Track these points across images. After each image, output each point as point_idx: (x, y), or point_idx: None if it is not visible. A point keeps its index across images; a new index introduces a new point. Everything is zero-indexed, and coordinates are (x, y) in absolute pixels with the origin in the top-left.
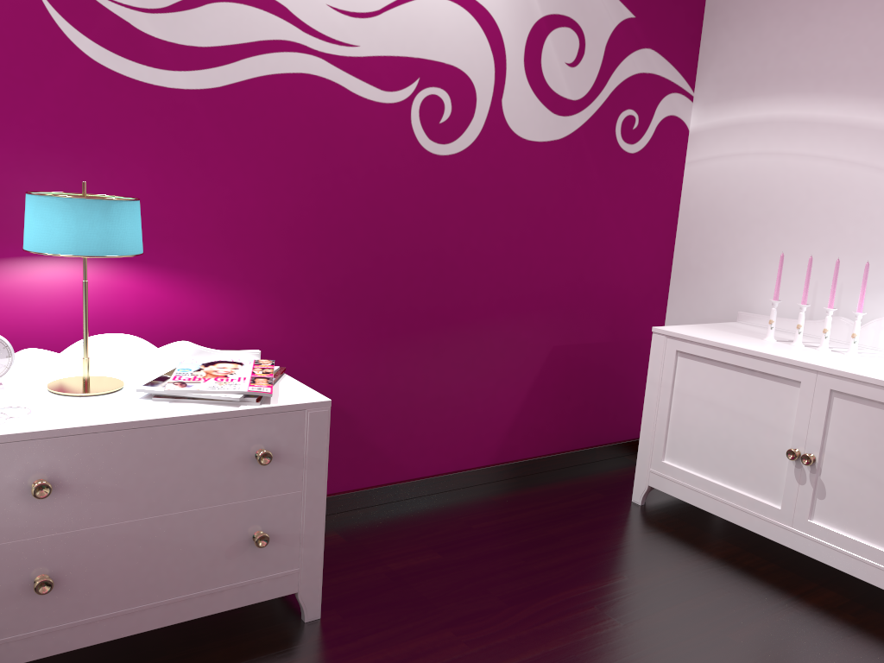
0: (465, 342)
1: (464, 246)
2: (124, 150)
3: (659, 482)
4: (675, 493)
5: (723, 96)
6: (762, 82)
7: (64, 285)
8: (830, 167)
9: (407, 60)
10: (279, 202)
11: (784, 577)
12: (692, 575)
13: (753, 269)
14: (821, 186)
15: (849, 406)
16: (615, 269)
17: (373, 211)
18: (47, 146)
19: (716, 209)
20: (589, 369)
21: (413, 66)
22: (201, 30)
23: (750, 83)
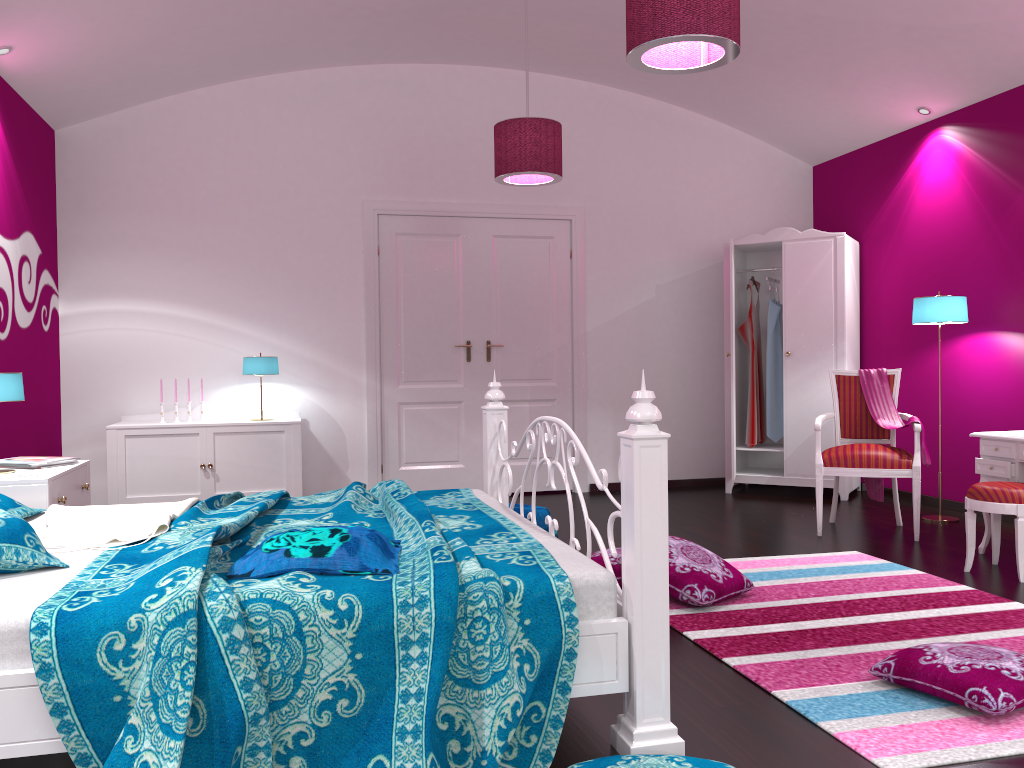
0: (14, 452)
1: None
2: None
3: None
4: None
5: (82, 296)
6: (107, 290)
7: None
8: (157, 335)
9: None
10: None
11: None
12: None
13: (121, 392)
14: (154, 345)
15: (222, 437)
16: (47, 402)
17: None
18: None
19: (89, 360)
20: None
21: None
22: None
23: (99, 290)
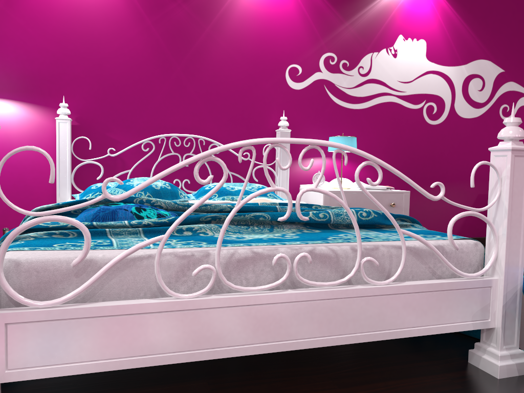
0: None
1: (442, 155)
2: (342, 127)
3: None
4: None
5: None
6: None
7: (326, 165)
8: None
9: (421, 94)
10: (382, 141)
11: None
12: None
13: None
14: None
15: None
16: None
17: (411, 143)
18: (324, 126)
19: None
20: None
21: (423, 96)
22: (362, 92)
23: None
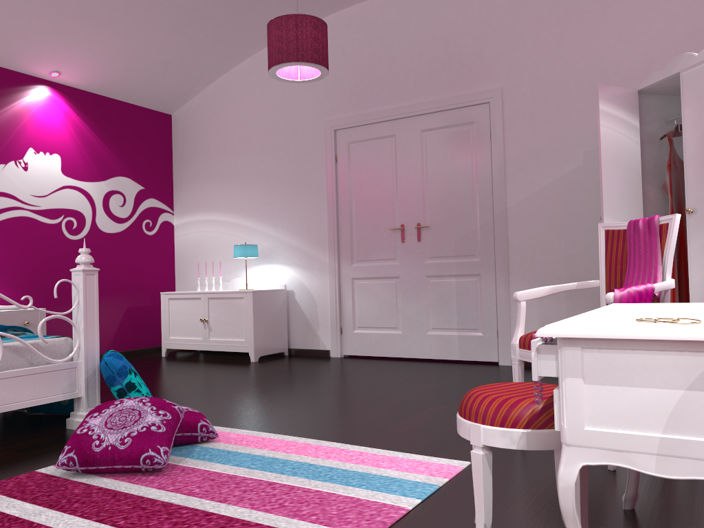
0: None
1: None
2: None
3: (169, 345)
4: (174, 347)
5: (183, 213)
6: (193, 208)
7: None
8: (215, 234)
9: (59, 209)
10: (16, 257)
11: (205, 359)
12: (174, 362)
13: (200, 272)
14: (214, 241)
15: (213, 301)
16: (150, 277)
17: (50, 259)
18: None
19: (186, 252)
20: (144, 316)
21: (61, 211)
22: None
23: (190, 208)
